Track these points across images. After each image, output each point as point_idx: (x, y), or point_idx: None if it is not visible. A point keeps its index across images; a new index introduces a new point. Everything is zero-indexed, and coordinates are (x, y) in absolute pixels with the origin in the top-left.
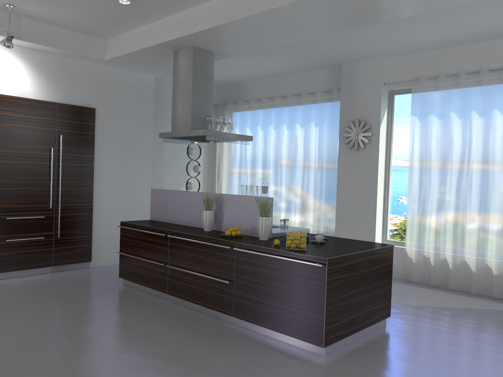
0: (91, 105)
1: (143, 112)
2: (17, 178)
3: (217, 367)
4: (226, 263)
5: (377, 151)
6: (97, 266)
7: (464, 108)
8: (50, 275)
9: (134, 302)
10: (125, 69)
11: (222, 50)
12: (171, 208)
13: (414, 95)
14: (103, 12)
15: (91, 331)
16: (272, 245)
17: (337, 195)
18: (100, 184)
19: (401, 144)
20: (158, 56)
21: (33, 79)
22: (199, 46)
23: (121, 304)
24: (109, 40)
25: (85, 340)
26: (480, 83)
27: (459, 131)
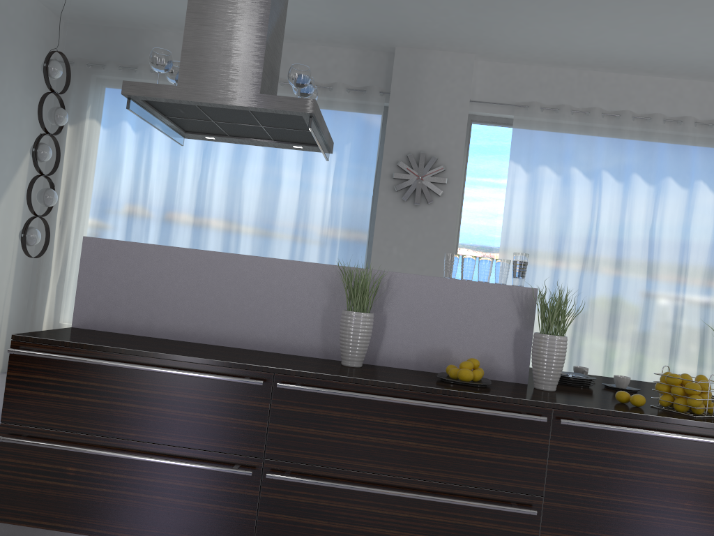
0: None
1: None
2: None
3: None
4: (514, 460)
5: (454, 212)
6: None
7: (596, 165)
8: None
9: None
10: None
11: None
12: (176, 298)
13: (517, 130)
14: None
15: None
16: (636, 408)
17: None
18: None
19: (480, 205)
20: None
21: None
22: None
23: None
24: None
25: None
26: (621, 132)
27: (586, 198)
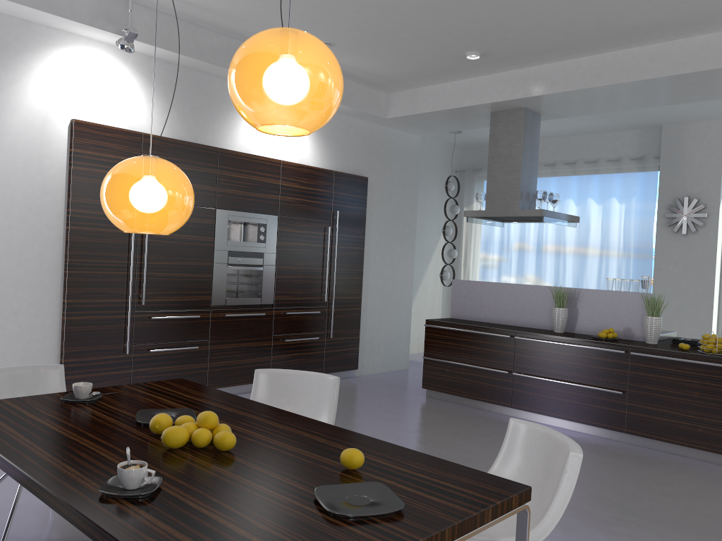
0: (362, 174)
1: (409, 182)
2: (296, 264)
3: (671, 483)
4: (614, 371)
5: (715, 237)
6: (360, 375)
7: None
8: None
9: (474, 417)
10: (396, 128)
11: (555, 112)
12: (488, 304)
13: None
14: (427, 65)
15: (476, 445)
16: (681, 350)
17: (654, 290)
18: (367, 273)
19: None
20: (463, 115)
21: (312, 142)
22: (531, 107)
23: (463, 418)
24: (394, 94)
25: (486, 454)
26: None
27: None
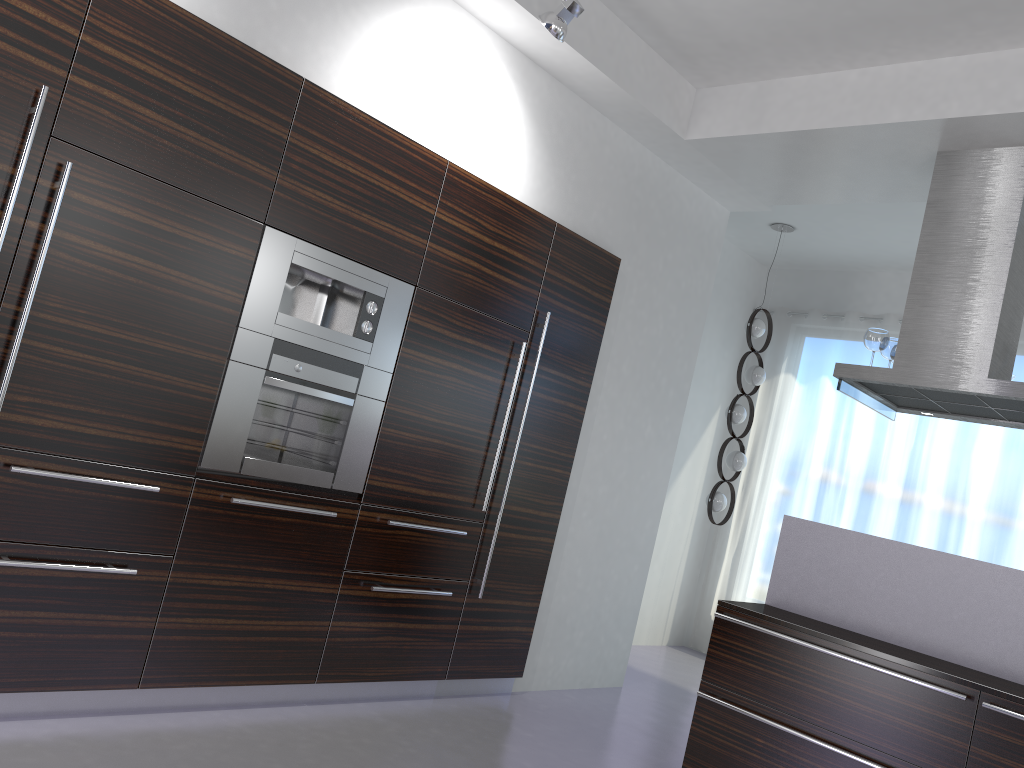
0: (609, 250)
1: (693, 295)
2: (434, 411)
3: None
4: None
5: None
6: (524, 690)
7: None
8: (441, 706)
9: None
10: (691, 176)
11: None
12: (874, 591)
13: None
14: None
15: None
16: None
17: None
18: (580, 464)
19: None
20: (863, 156)
21: (522, 148)
22: None
23: None
24: (713, 92)
25: None
26: None
27: None
